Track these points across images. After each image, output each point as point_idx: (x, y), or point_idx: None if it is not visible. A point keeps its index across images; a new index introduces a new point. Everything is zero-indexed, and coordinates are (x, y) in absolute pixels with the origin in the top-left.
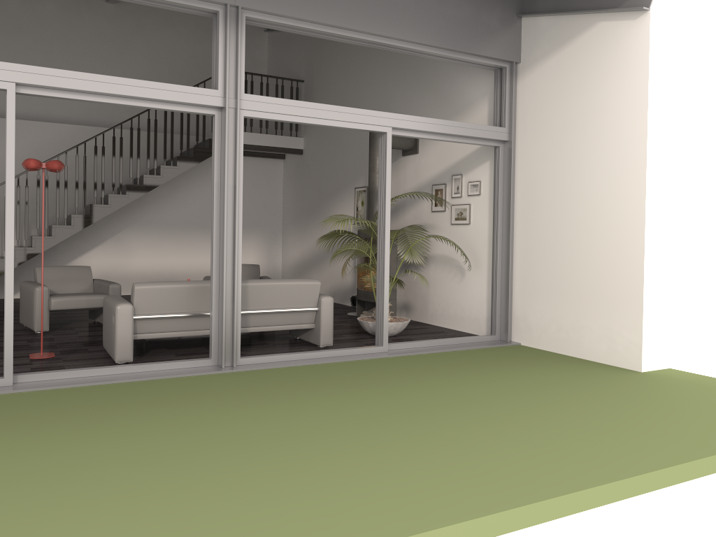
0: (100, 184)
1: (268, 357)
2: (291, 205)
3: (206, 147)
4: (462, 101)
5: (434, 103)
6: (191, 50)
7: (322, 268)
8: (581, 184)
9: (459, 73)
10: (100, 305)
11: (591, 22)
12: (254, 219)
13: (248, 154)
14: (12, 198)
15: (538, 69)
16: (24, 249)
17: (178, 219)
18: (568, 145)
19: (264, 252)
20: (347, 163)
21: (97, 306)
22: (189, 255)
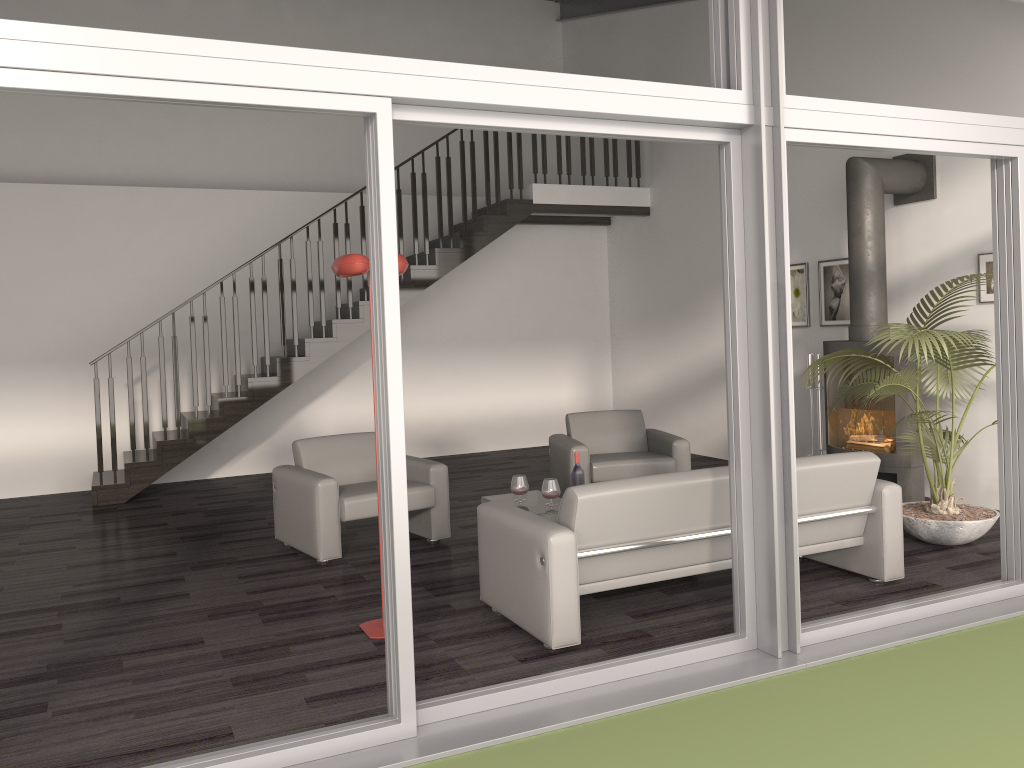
0: (333, 286)
1: (846, 626)
2: (629, 300)
3: (501, 214)
4: None
5: (974, 104)
6: (447, 60)
7: (706, 404)
8: None
9: None
10: (419, 506)
11: None
12: (568, 325)
13: (554, 220)
14: (397, 342)
15: None
16: (236, 401)
17: (453, 333)
18: None
19: (585, 379)
20: None
21: (415, 508)
22: (472, 391)
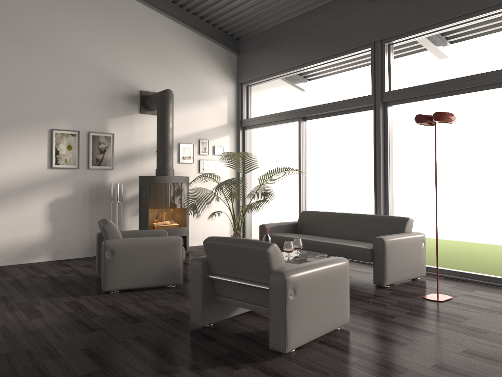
0: None
1: None
2: None
3: None
4: (206, 91)
5: (178, 82)
6: None
7: None
8: (281, 156)
9: (202, 71)
10: None
11: (283, 84)
12: None
13: None
14: None
15: (259, 94)
16: None
17: None
18: (275, 137)
19: None
20: (27, 97)
21: None
22: None
